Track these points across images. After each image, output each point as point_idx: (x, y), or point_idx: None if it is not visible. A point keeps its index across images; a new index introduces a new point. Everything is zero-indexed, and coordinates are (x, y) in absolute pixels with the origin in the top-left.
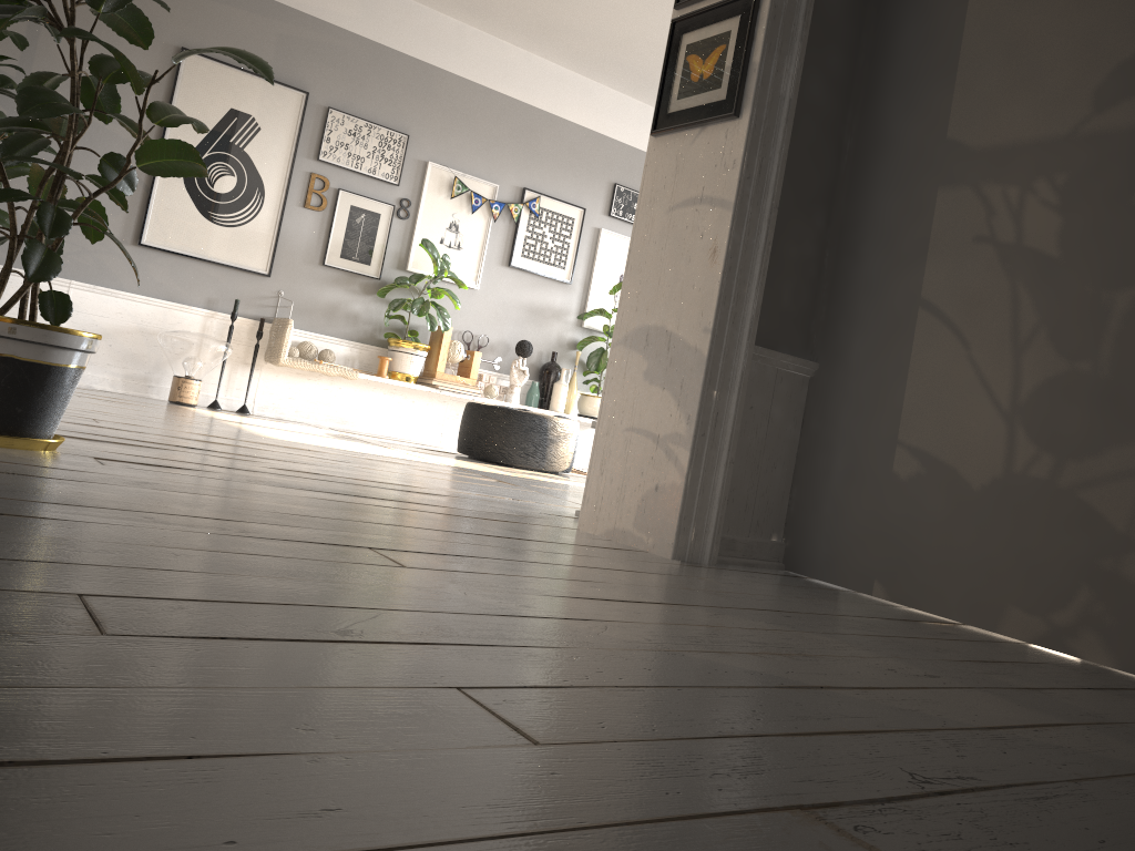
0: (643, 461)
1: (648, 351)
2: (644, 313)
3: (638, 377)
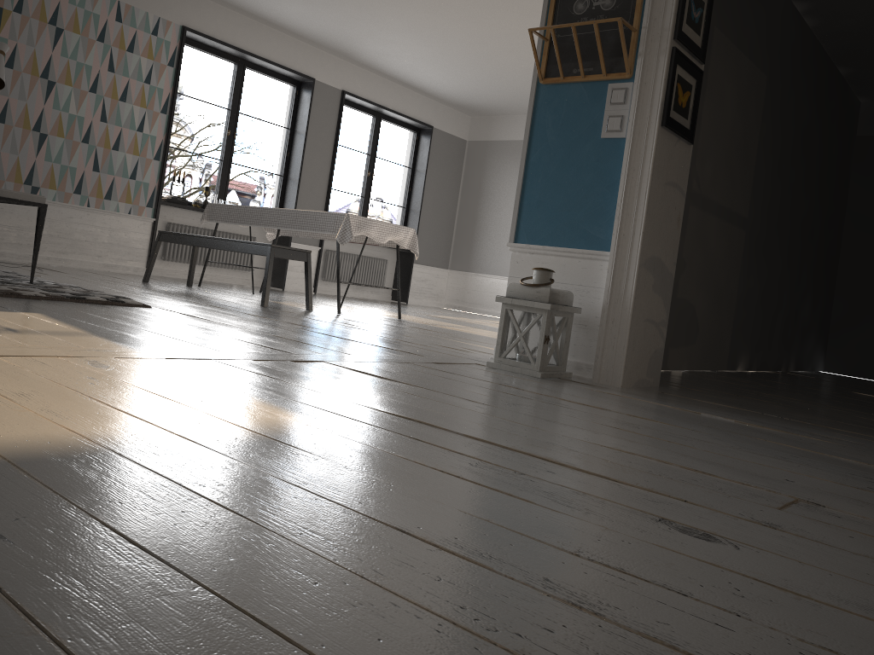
0: (650, 338)
1: (654, 272)
2: (653, 247)
3: (650, 288)
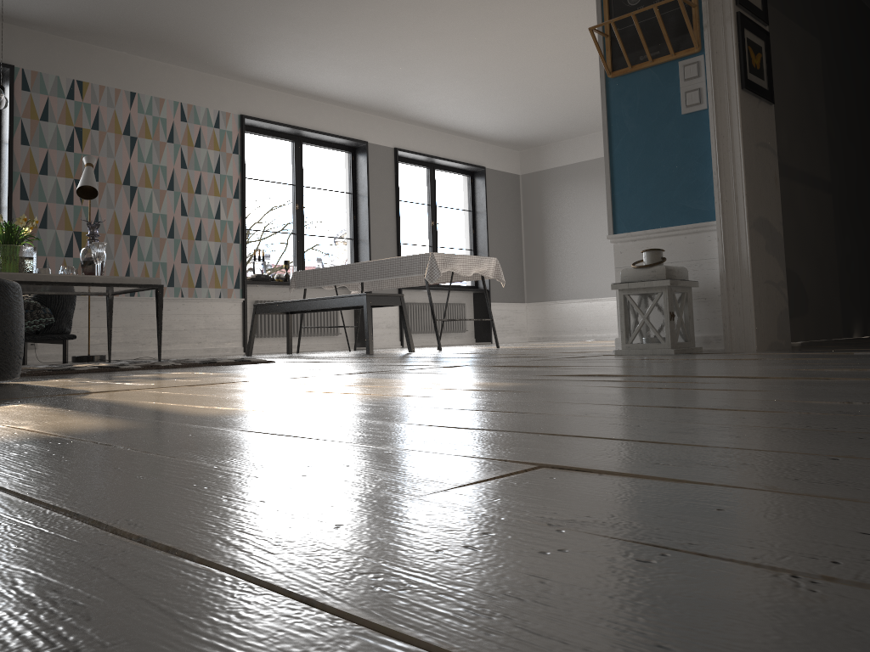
0: (774, 299)
1: (764, 233)
2: (758, 208)
3: (763, 249)
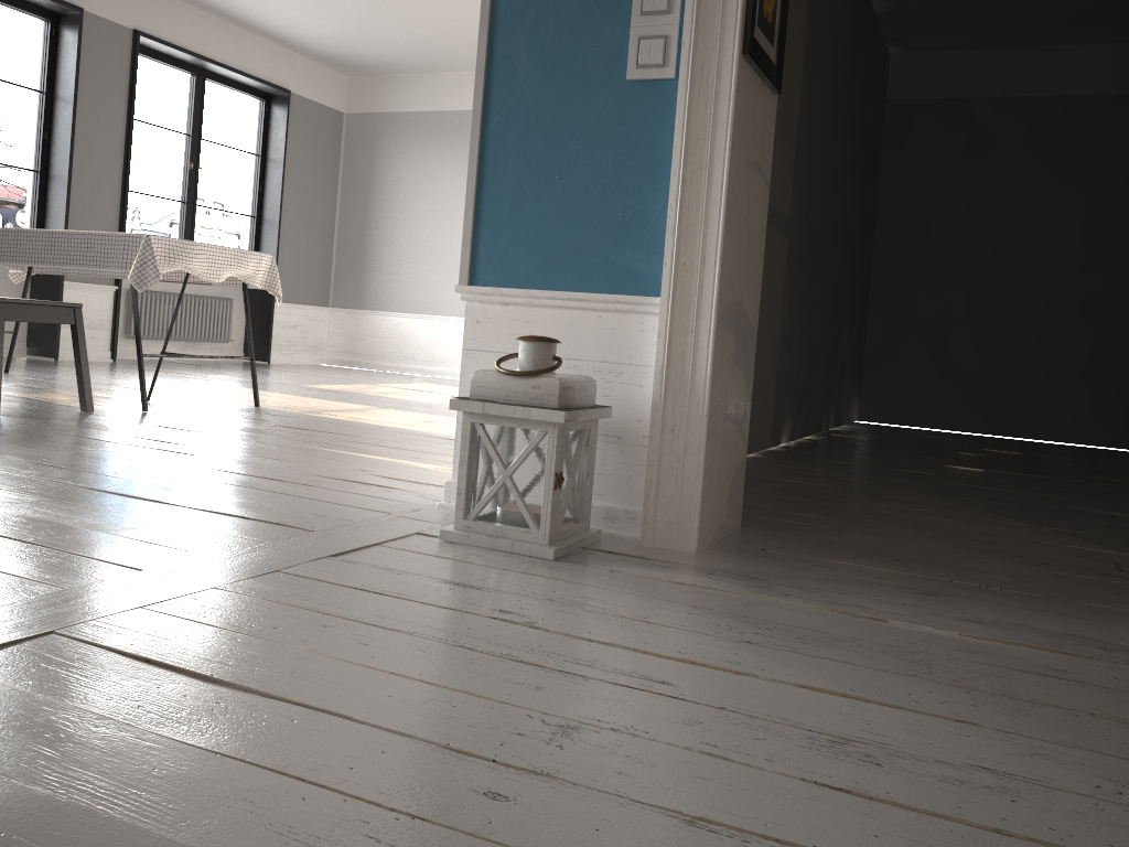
0: (731, 448)
1: (735, 330)
2: (733, 285)
3: (730, 360)
